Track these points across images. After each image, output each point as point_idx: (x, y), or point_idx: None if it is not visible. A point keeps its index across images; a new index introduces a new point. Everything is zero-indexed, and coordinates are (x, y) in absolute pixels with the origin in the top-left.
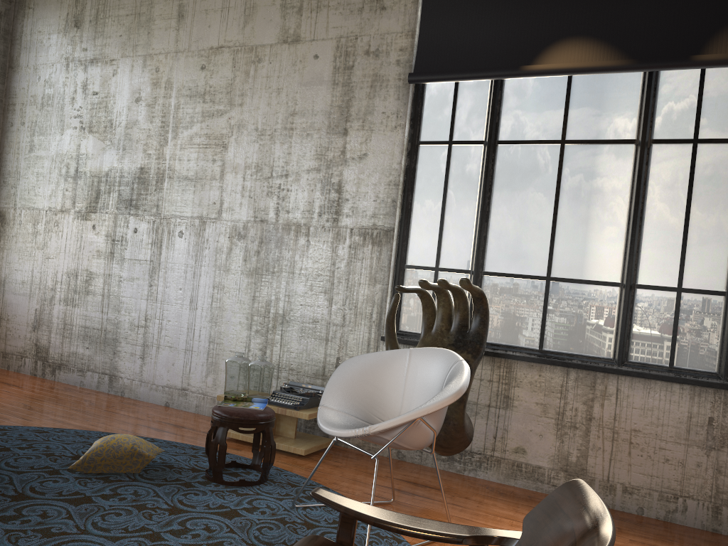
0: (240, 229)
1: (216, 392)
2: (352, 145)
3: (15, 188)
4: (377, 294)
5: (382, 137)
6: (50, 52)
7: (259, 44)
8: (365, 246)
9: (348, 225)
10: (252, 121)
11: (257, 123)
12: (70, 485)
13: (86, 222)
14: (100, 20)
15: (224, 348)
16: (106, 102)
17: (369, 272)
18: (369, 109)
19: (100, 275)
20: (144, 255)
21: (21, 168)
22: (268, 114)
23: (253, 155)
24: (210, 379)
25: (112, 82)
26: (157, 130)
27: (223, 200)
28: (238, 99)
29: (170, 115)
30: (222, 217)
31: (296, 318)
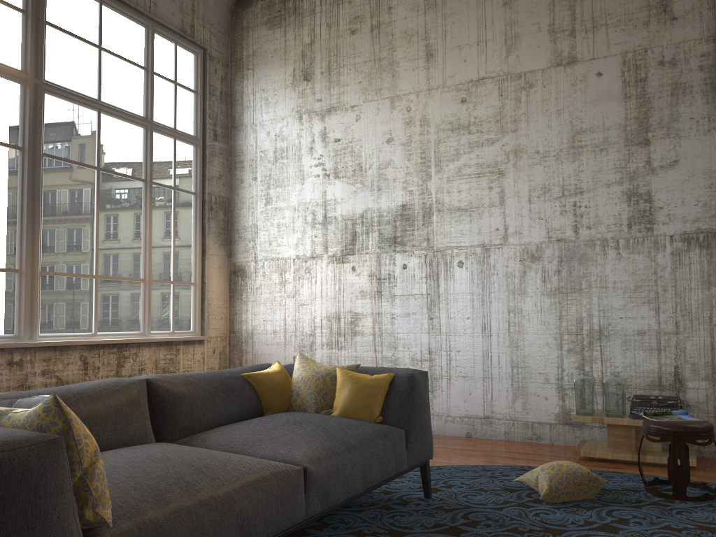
0: (533, 251)
1: (528, 416)
2: (658, 154)
3: (253, 241)
4: (715, 297)
5: (693, 142)
6: (278, 107)
7: (528, 70)
8: (691, 251)
9: (666, 233)
10: (531, 145)
11: (537, 146)
12: (565, 515)
13: (343, 264)
14: (334, 71)
15: (531, 370)
16: (351, 147)
17: (700, 276)
18: (673, 117)
19: (368, 315)
20: (419, 289)
21: (258, 222)
22: (549, 136)
23: (537, 177)
24: (519, 404)
25: (356, 127)
26: (417, 166)
27: (507, 225)
28: (510, 126)
29: (431, 150)
30: (509, 241)
31: (616, 331)
